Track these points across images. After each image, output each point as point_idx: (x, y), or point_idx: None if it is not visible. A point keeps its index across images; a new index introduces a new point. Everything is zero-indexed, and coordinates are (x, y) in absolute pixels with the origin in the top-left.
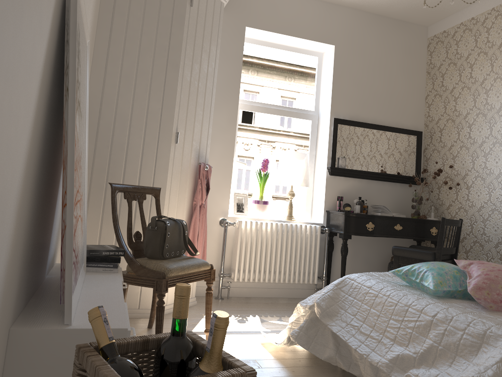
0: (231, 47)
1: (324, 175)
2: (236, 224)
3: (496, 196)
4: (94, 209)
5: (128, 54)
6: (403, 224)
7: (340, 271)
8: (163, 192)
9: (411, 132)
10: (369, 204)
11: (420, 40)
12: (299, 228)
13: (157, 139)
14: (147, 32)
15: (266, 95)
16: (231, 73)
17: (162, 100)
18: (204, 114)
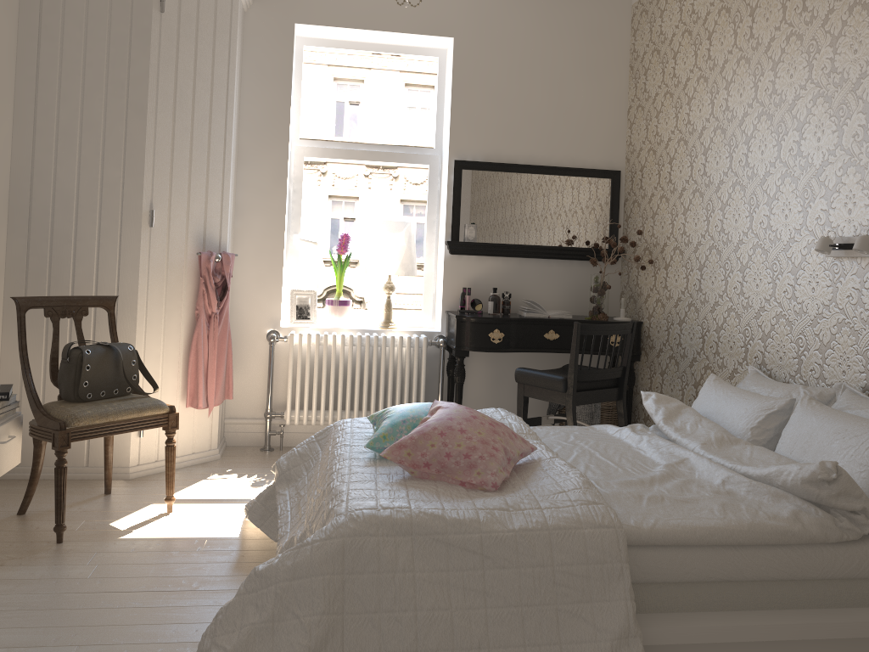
0: (272, 61)
1: (443, 255)
2: (287, 339)
3: (694, 281)
4: (34, 330)
5: (66, 99)
6: (561, 330)
7: None
8: (134, 301)
9: (599, 174)
10: (523, 298)
11: (617, 10)
12: (390, 341)
13: (120, 222)
14: (93, 62)
15: (351, 130)
16: (274, 102)
17: (124, 164)
18: (210, 175)
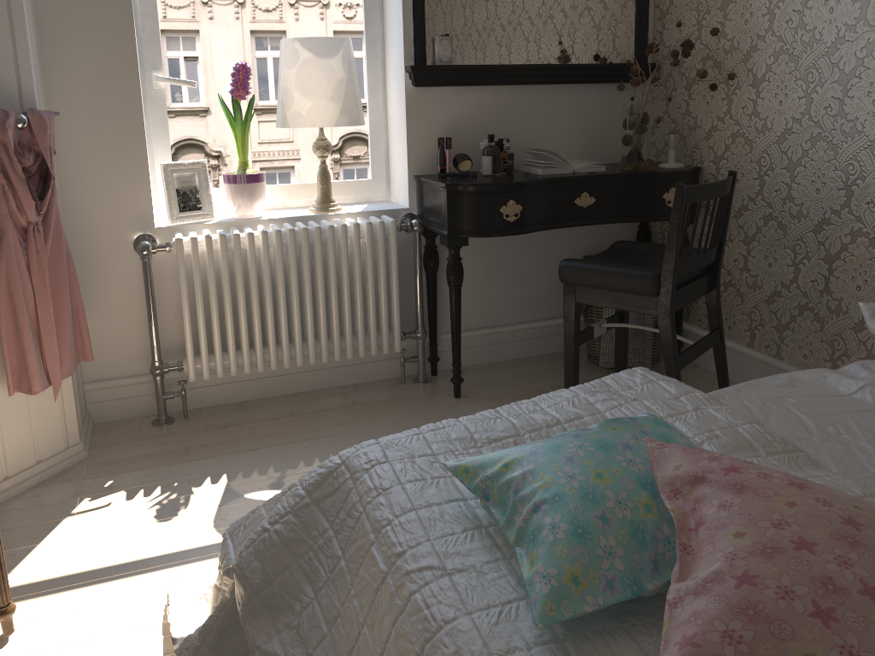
0: None
1: (401, 90)
2: (172, 248)
3: (826, 102)
4: None
5: None
6: (598, 191)
7: (450, 321)
8: None
9: None
10: (522, 147)
11: None
12: (341, 232)
13: None
14: None
15: None
16: None
17: None
18: None
